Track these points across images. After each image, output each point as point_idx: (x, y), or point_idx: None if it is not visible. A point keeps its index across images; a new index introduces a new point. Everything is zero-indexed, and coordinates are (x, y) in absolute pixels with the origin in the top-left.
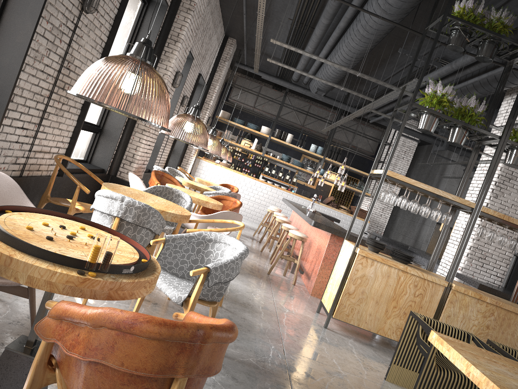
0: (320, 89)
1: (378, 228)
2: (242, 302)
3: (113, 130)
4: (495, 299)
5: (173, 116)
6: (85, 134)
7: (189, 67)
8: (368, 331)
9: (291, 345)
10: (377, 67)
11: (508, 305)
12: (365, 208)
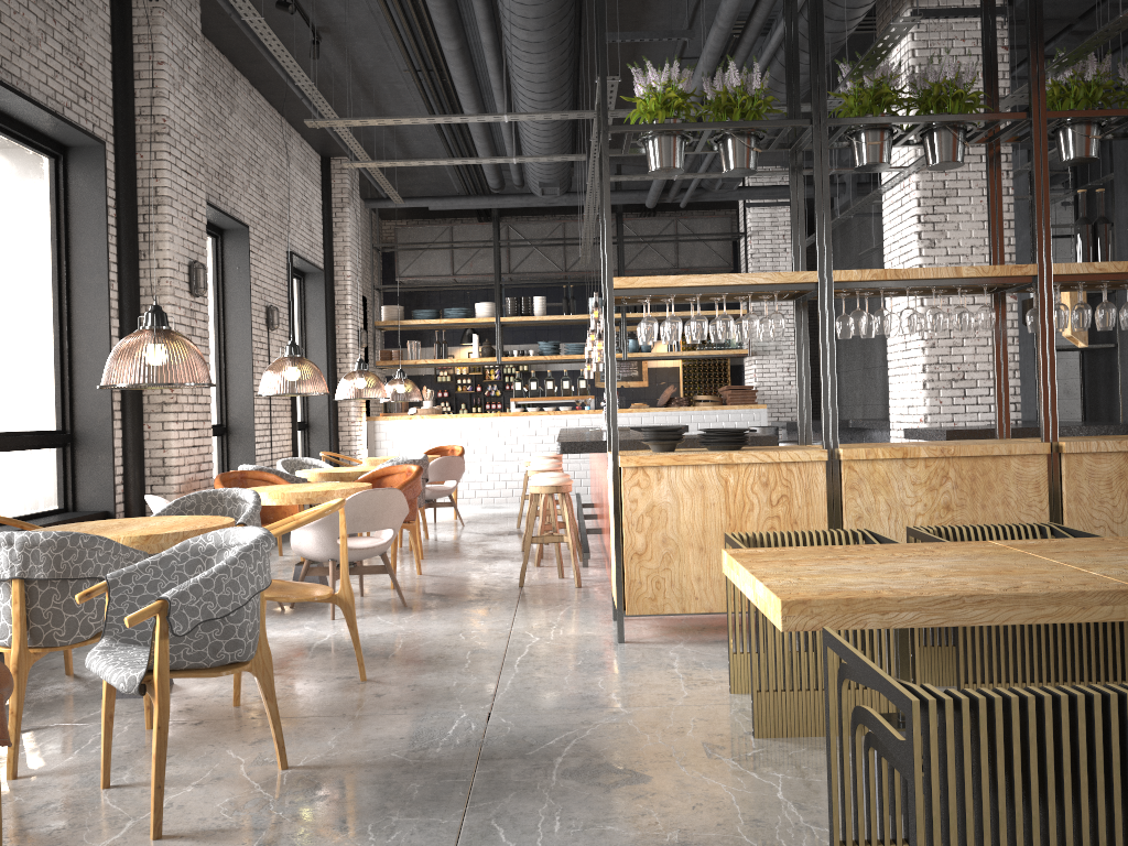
0: (546, 184)
1: (794, 412)
2: (425, 657)
3: (94, 429)
4: (942, 445)
5: (260, 355)
6: (34, 457)
7: (246, 246)
8: (710, 613)
9: (513, 699)
10: (584, 90)
11: (968, 447)
12: (753, 381)
